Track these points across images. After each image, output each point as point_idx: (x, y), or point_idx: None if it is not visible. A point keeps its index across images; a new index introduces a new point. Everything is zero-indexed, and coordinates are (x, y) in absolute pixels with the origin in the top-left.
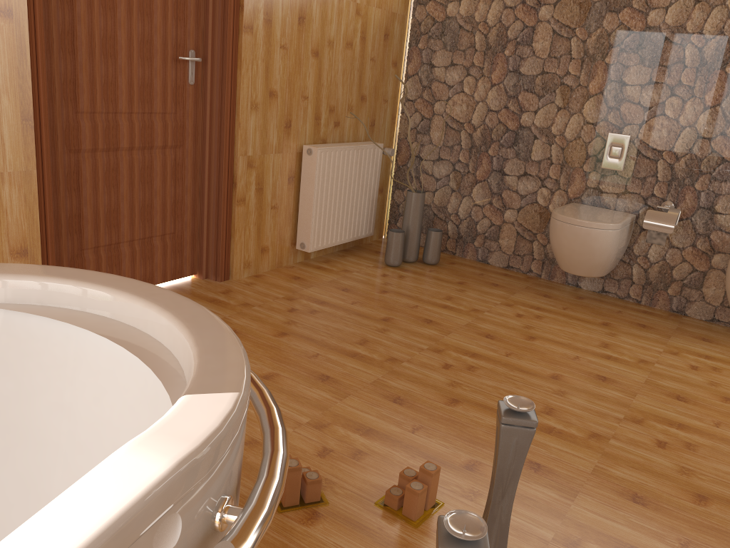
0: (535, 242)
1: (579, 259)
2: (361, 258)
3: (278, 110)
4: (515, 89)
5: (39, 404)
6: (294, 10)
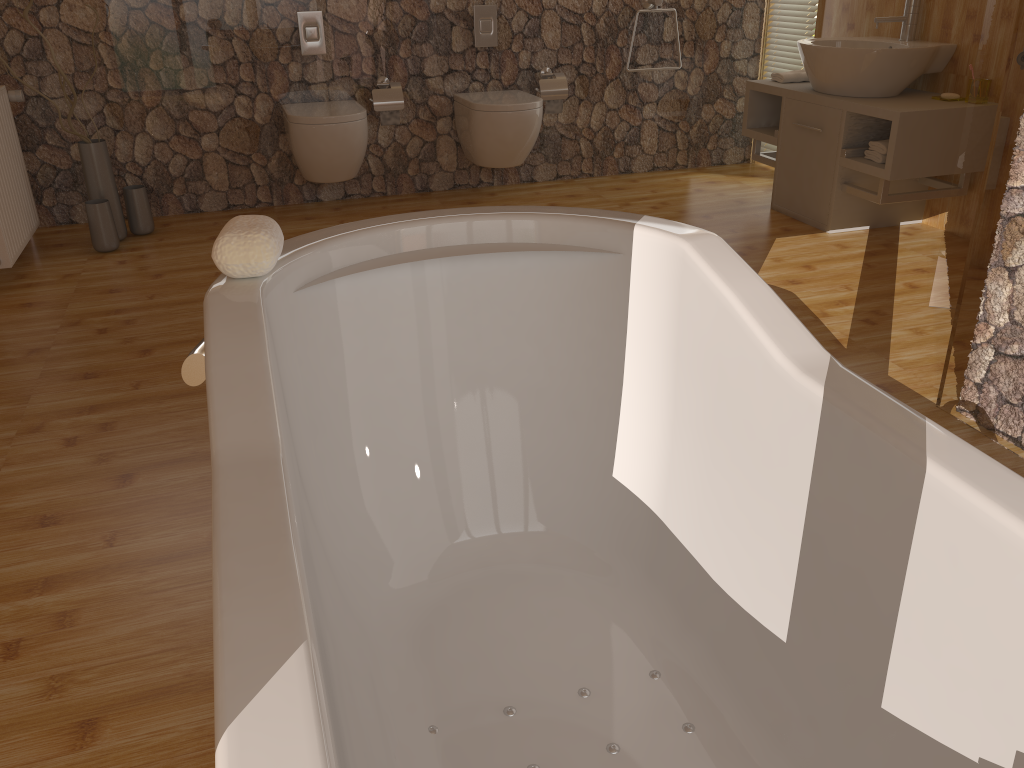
0: (254, 165)
1: (340, 162)
2: (56, 258)
3: None
4: None
5: (364, 371)
6: None
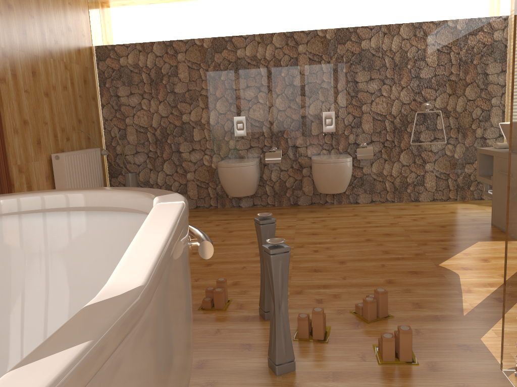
0: (209, 187)
1: (239, 186)
2: None
3: (31, 132)
4: (174, 102)
5: (20, 273)
6: (28, 67)
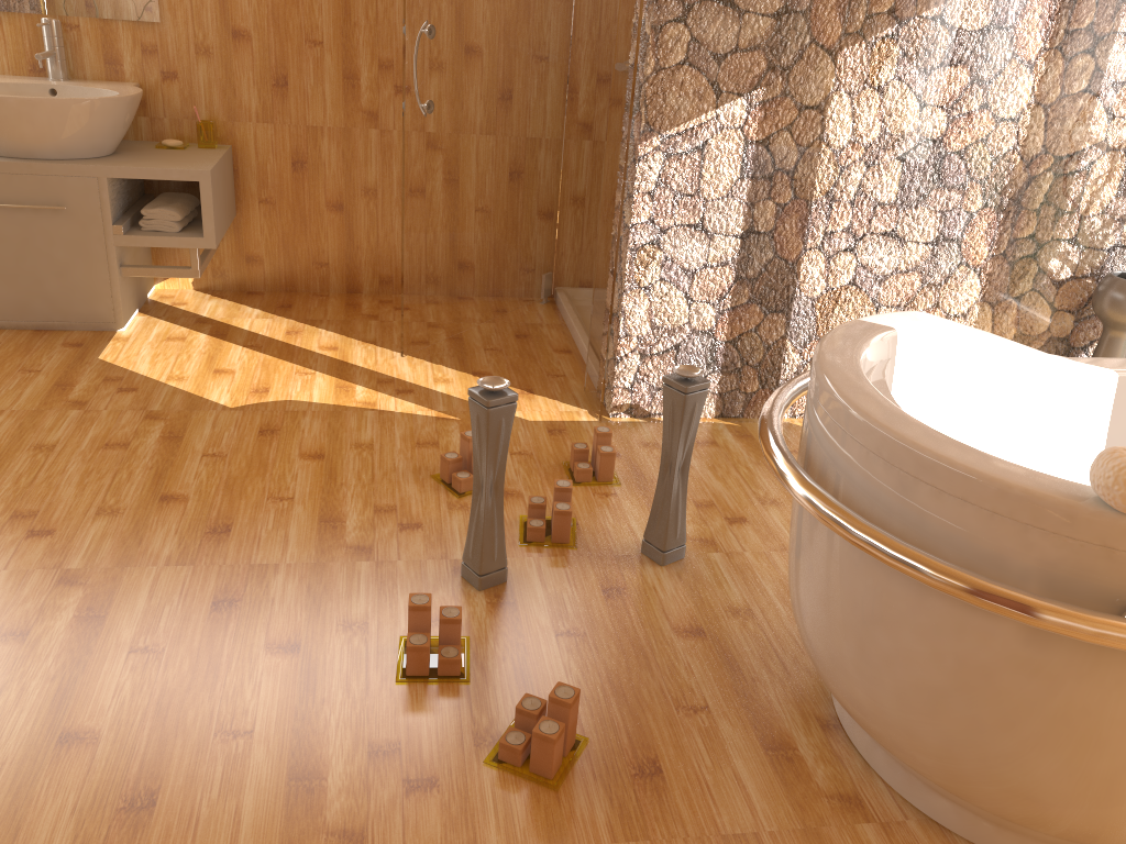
0: None
1: None
2: None
3: None
4: None
5: None
6: None
